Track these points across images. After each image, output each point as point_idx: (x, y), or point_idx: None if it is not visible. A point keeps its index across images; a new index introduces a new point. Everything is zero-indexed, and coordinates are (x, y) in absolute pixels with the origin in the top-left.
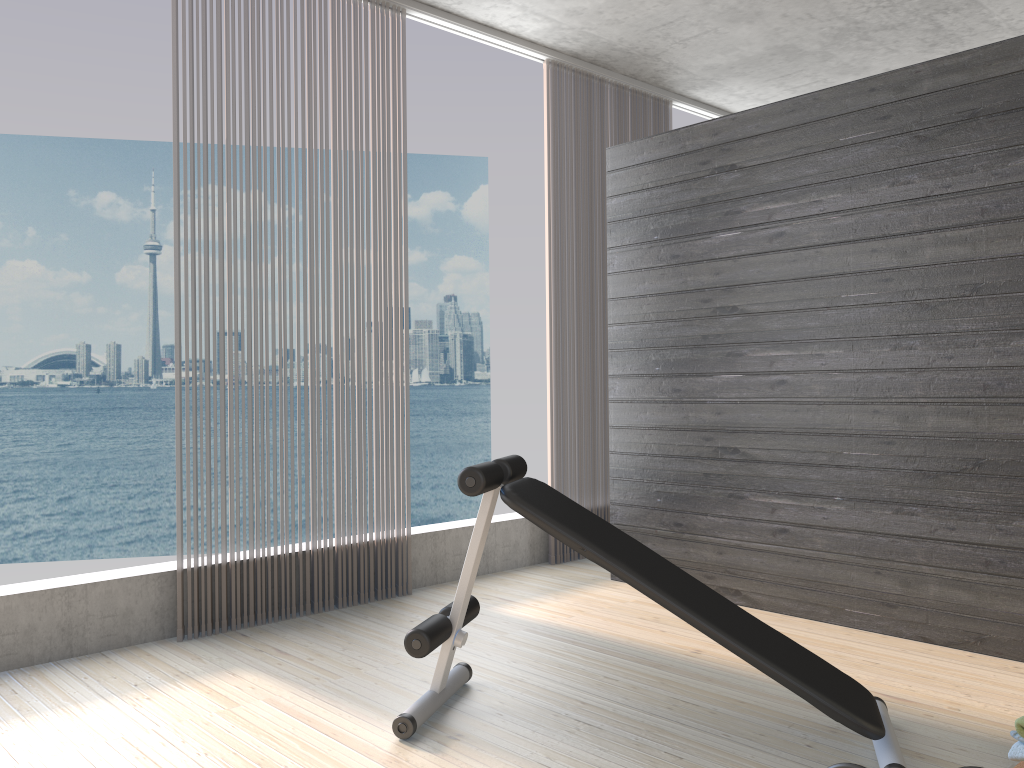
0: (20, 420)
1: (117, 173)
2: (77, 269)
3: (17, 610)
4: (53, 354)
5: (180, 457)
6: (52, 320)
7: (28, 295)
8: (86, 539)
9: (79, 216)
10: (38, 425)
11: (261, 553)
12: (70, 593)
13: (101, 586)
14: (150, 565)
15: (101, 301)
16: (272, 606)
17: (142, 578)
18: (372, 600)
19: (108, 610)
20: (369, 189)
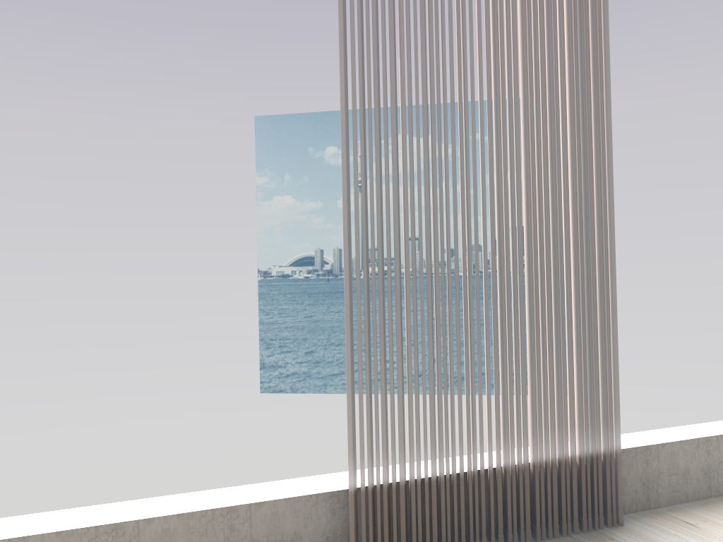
0: (282, 300)
1: (337, 133)
2: (314, 199)
3: (175, 533)
4: (301, 256)
5: (350, 358)
6: (300, 234)
7: (285, 218)
8: (322, 380)
9: (315, 164)
10: (292, 303)
11: (444, 467)
12: (232, 514)
13: (266, 507)
14: (323, 476)
15: (329, 220)
16: (458, 533)
17: (311, 498)
18: (576, 532)
19: (274, 535)
20: (564, 34)
